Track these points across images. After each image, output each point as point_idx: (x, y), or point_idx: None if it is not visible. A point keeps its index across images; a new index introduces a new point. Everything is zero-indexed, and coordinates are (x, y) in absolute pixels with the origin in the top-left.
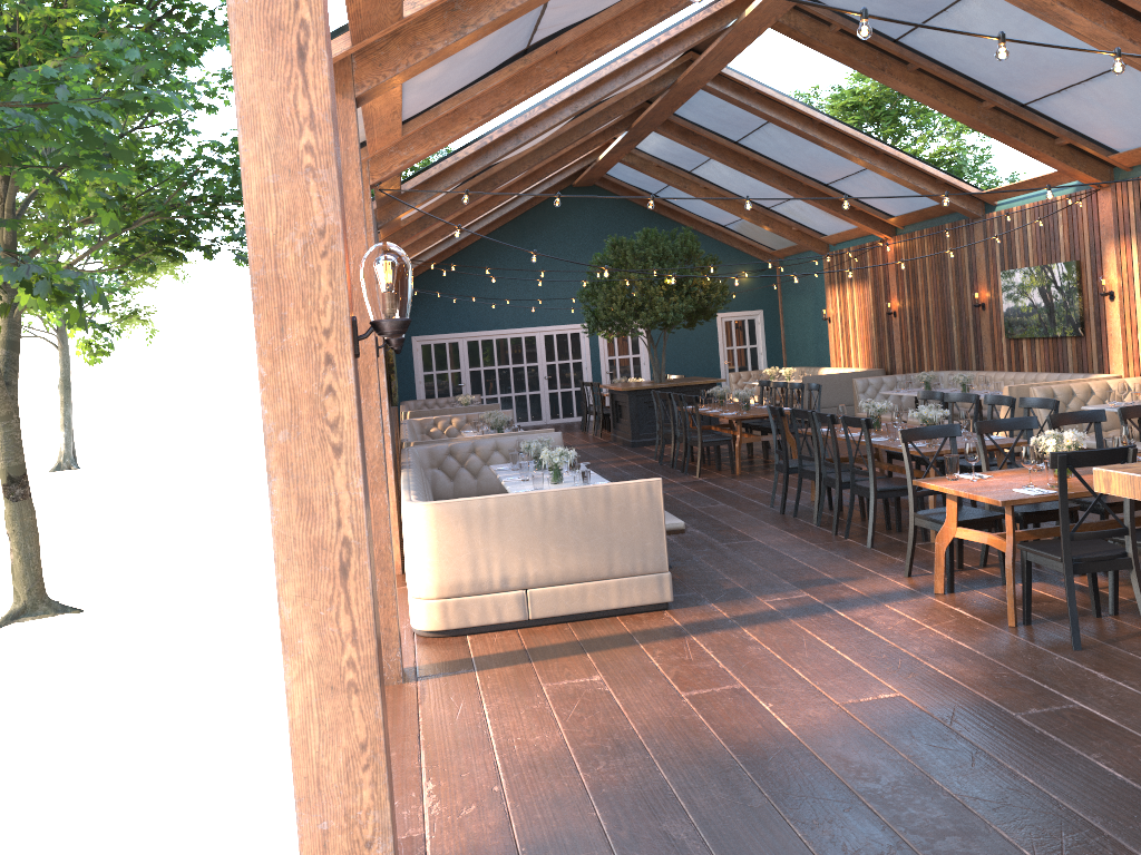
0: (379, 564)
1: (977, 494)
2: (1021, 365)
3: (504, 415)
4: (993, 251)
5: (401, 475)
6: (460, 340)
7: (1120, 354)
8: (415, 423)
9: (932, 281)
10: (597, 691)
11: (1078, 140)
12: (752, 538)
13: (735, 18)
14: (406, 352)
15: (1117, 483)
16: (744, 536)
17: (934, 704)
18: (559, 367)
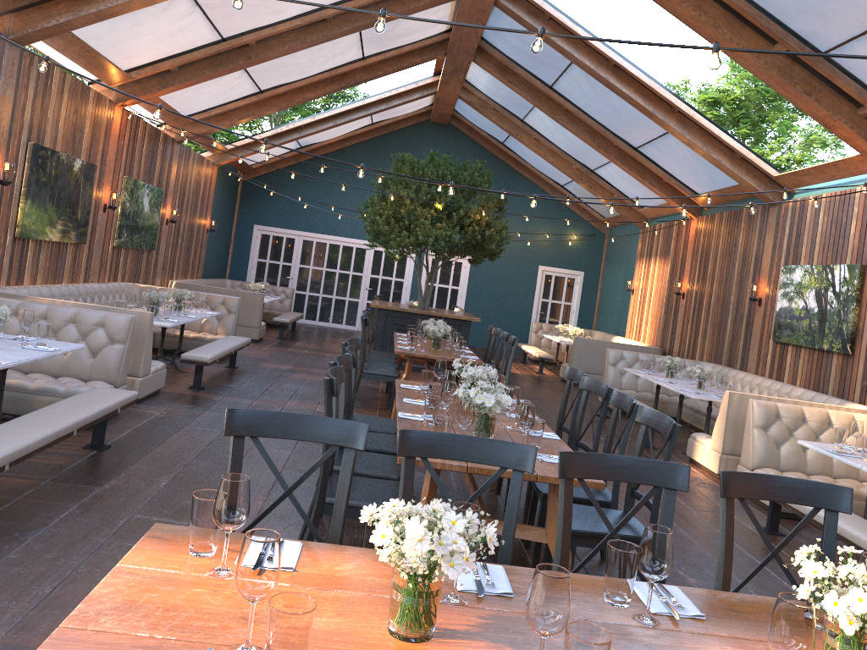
0: None
1: (43, 647)
2: (782, 374)
3: (162, 292)
4: (781, 242)
5: None
6: (297, 237)
7: None
8: (136, 288)
9: (720, 266)
10: None
11: None
12: None
13: None
14: (246, 237)
15: None
16: None
17: None
18: (382, 282)
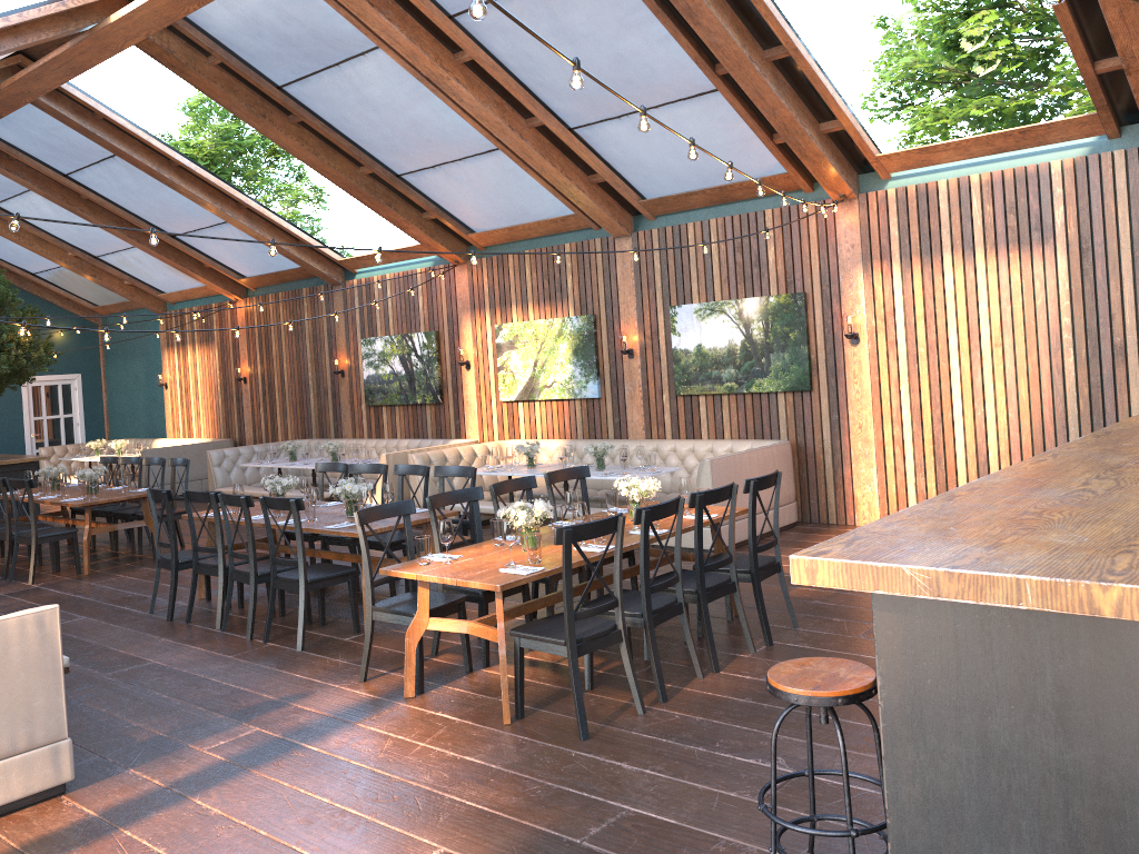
0: None
1: (469, 580)
2: (381, 432)
3: None
4: (353, 318)
5: None
6: None
7: (476, 420)
8: None
9: (288, 346)
10: None
11: (444, 216)
12: (146, 659)
13: (96, 22)
14: None
15: (826, 572)
16: (133, 658)
17: (490, 852)
18: None
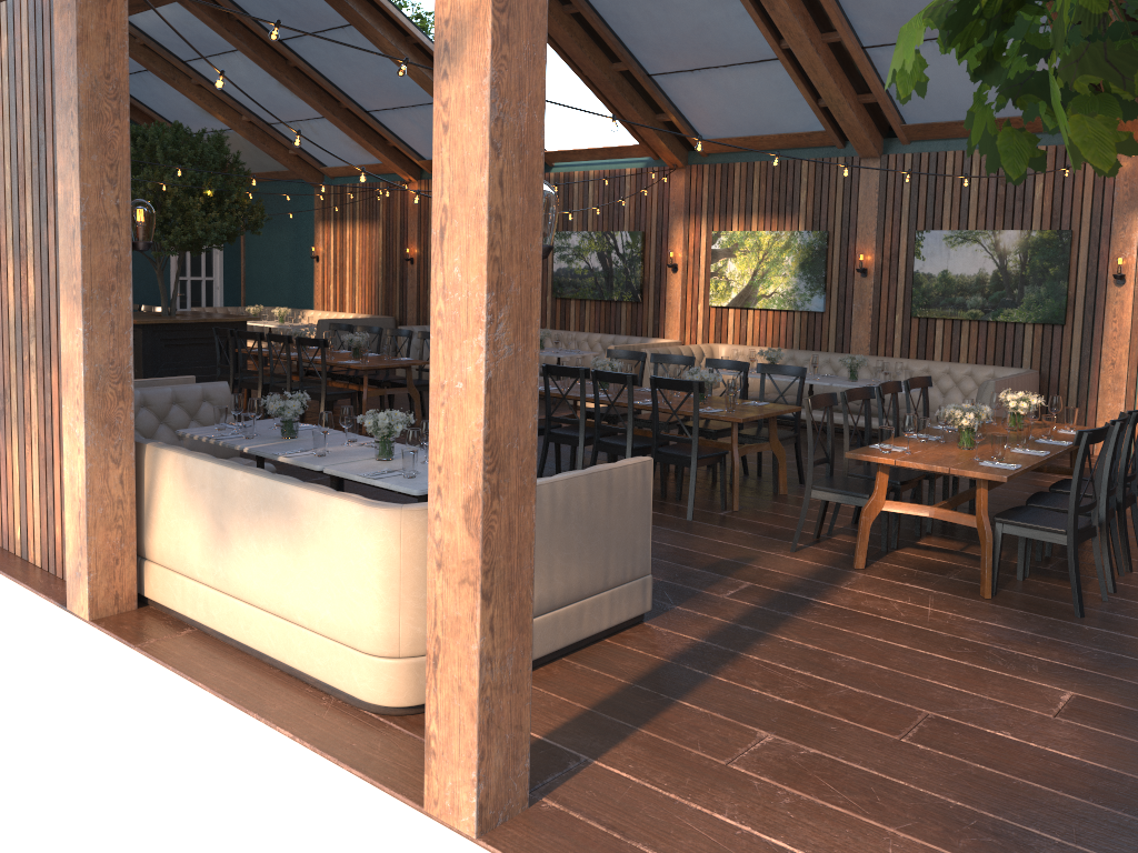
0: (517, 623)
1: (965, 470)
2: (567, 324)
3: None
4: None
5: (186, 455)
6: None
7: (677, 322)
8: None
9: None
10: (809, 757)
11: (679, 120)
12: None
13: None
14: None
15: None
16: None
17: (1118, 698)
18: None
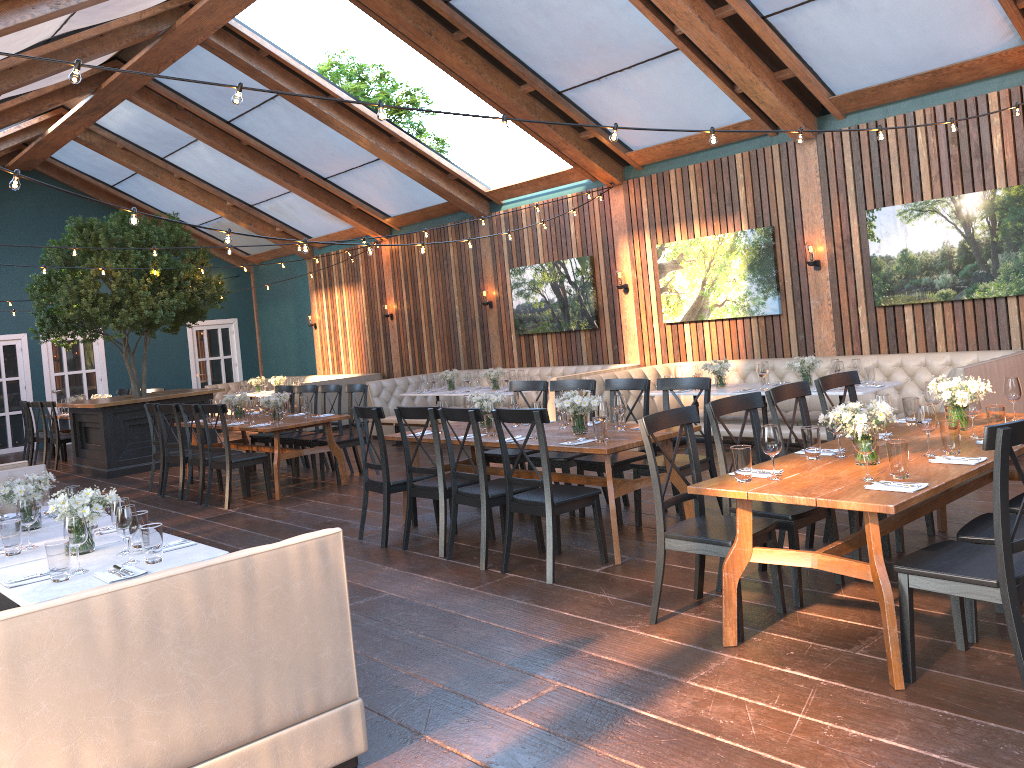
0: None
1: (836, 499)
2: (532, 361)
3: None
4: (501, 249)
5: None
6: None
7: (636, 344)
8: None
9: (433, 281)
10: None
11: (603, 134)
12: (378, 590)
13: None
14: None
15: None
16: (364, 588)
17: None
18: None
